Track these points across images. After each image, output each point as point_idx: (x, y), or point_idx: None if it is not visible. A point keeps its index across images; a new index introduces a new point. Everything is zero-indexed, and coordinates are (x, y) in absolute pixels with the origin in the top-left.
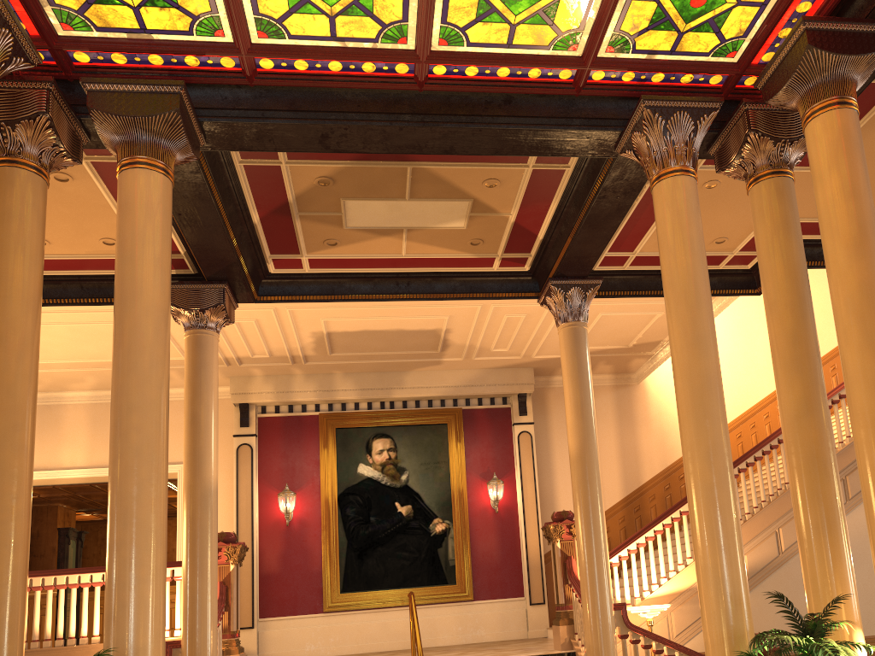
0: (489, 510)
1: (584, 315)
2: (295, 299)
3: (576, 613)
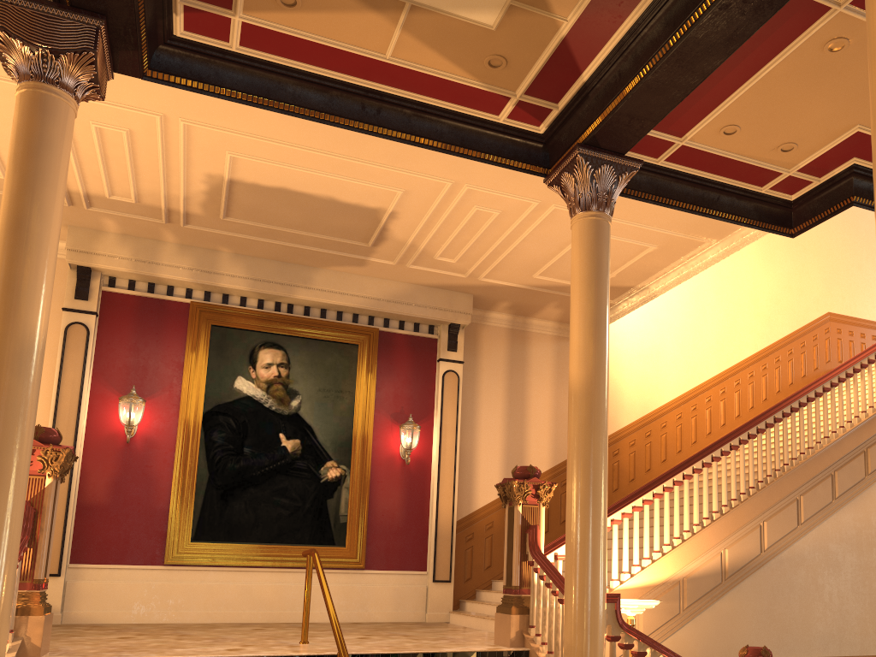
0: (397, 460)
1: (611, 207)
2: (207, 90)
3: (536, 601)
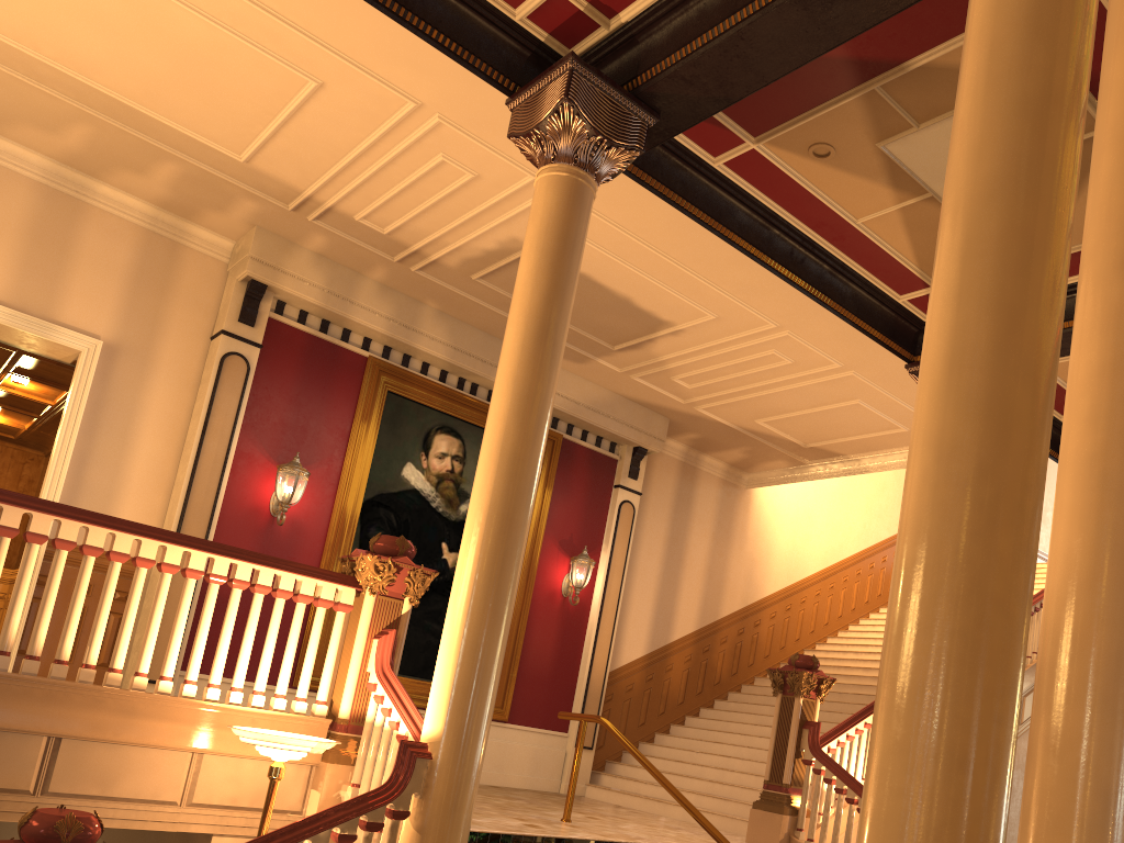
0: (557, 596)
1: None
2: (670, 197)
3: (814, 804)
